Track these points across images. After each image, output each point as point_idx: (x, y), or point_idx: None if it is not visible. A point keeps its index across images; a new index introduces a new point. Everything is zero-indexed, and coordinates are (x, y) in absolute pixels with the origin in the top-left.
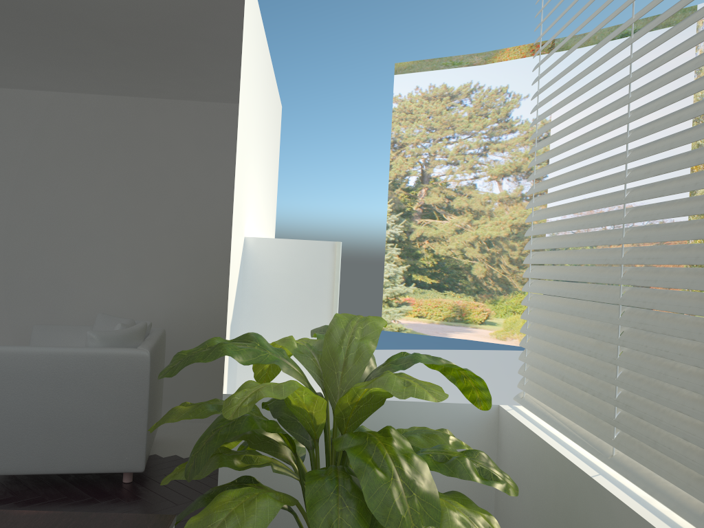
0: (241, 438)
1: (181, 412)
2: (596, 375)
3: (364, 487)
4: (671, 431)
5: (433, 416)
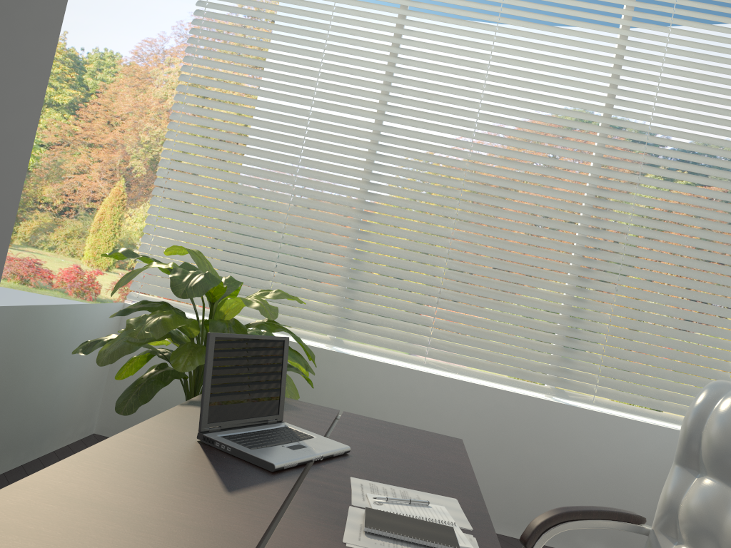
0: (168, 337)
1: (170, 321)
2: (252, 285)
3: (303, 345)
4: (316, 310)
5: (99, 314)
